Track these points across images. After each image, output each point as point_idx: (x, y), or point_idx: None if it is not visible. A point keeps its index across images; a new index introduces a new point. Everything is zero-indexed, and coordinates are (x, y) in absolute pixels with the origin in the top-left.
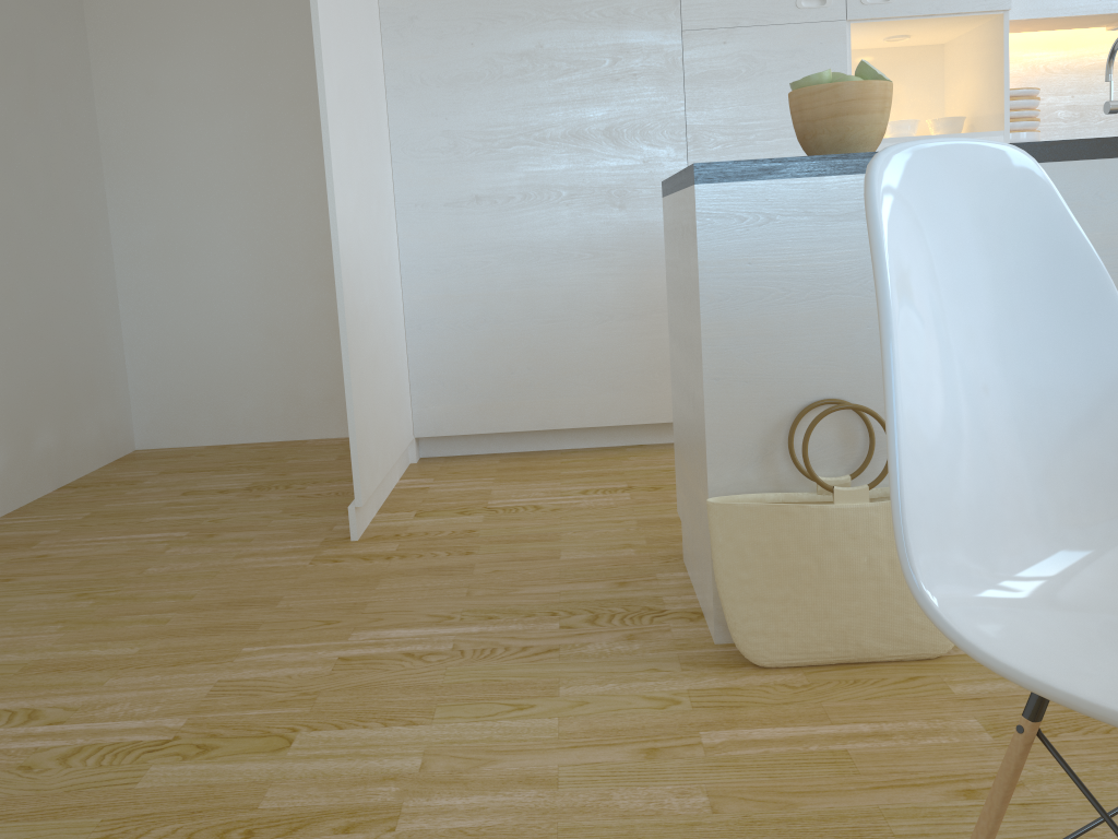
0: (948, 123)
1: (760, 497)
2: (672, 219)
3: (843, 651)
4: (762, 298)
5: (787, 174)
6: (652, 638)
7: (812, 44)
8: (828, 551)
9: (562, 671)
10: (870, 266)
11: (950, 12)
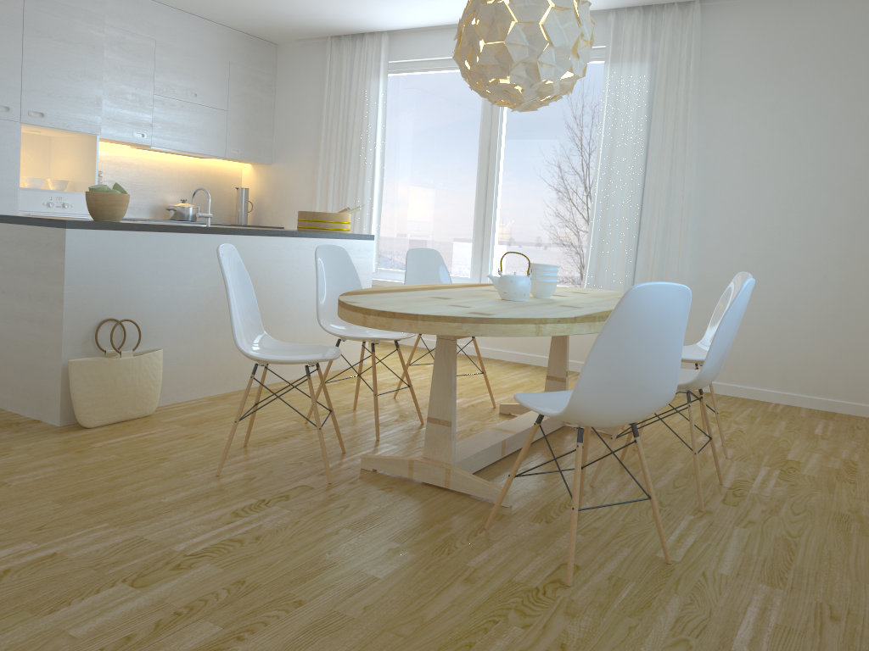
0: (61, 183)
1: (85, 359)
2: (14, 235)
3: (120, 416)
4: (88, 277)
5: (101, 228)
6: (28, 430)
7: (1, 131)
8: (119, 376)
9: (3, 444)
10: (127, 266)
11: (73, 130)
